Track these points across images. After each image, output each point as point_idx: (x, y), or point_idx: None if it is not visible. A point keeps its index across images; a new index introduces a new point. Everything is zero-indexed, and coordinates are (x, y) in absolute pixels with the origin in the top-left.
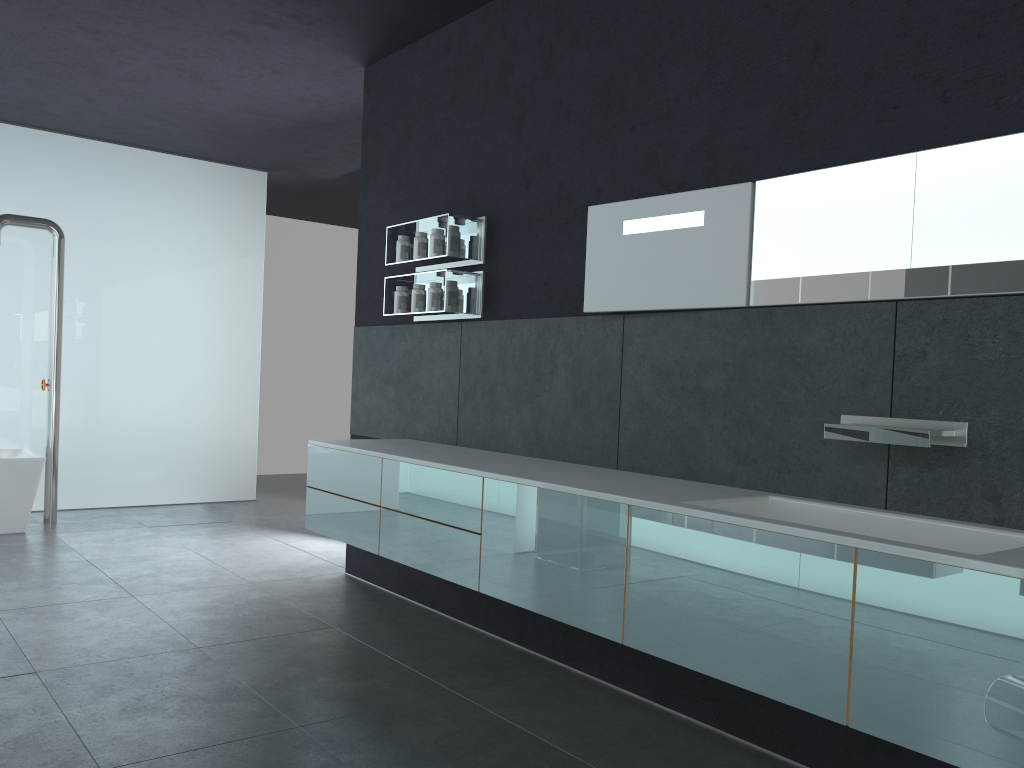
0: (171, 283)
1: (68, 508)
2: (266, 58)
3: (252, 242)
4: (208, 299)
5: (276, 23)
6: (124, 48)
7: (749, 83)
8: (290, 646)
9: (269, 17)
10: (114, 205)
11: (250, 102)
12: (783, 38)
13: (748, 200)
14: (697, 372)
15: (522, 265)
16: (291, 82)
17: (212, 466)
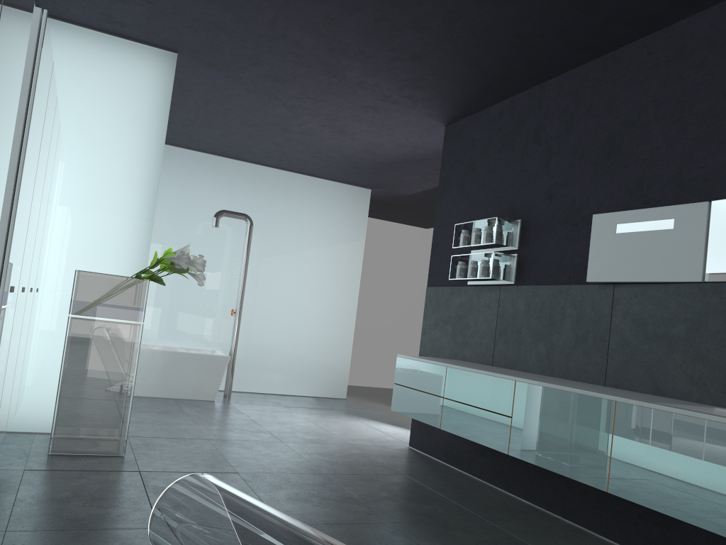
0: (308, 256)
1: (235, 390)
2: (386, 121)
3: (358, 232)
4: (328, 267)
5: (396, 101)
6: (305, 115)
7: (708, 139)
8: (380, 481)
9: (393, 98)
10: (280, 207)
11: (370, 146)
12: None
13: (705, 213)
14: (665, 323)
15: (544, 251)
16: (398, 135)
17: (321, 373)
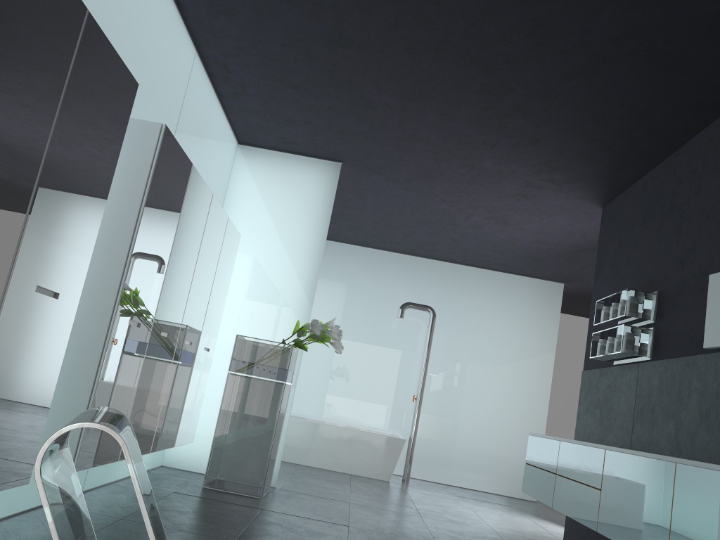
0: (495, 348)
1: (419, 478)
2: (541, 207)
3: (549, 327)
4: (517, 360)
5: (540, 186)
6: (465, 209)
7: None
8: None
9: (535, 183)
10: (468, 301)
11: (540, 236)
12: None
13: None
14: None
15: (676, 321)
16: (560, 221)
17: (508, 471)
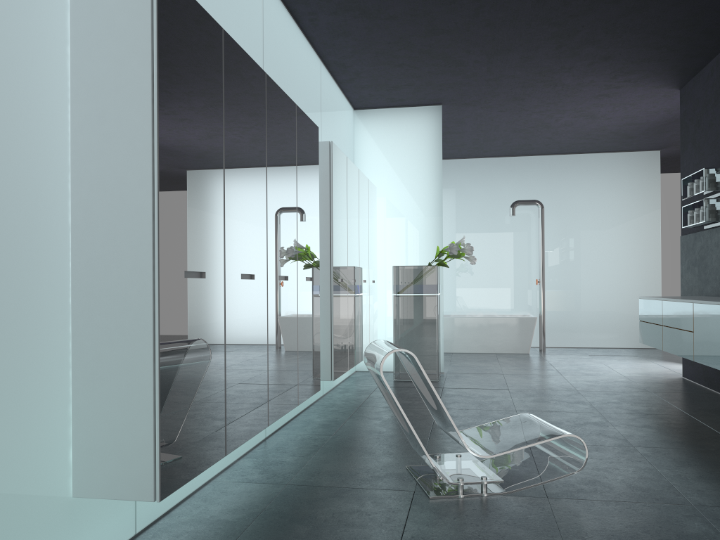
0: (603, 223)
1: (553, 346)
2: (623, 100)
3: (652, 193)
4: (625, 230)
5: (618, 86)
6: (555, 114)
7: None
8: (620, 394)
9: (613, 85)
10: (570, 186)
11: (627, 120)
12: None
13: None
14: None
15: None
16: (643, 106)
17: (632, 327)
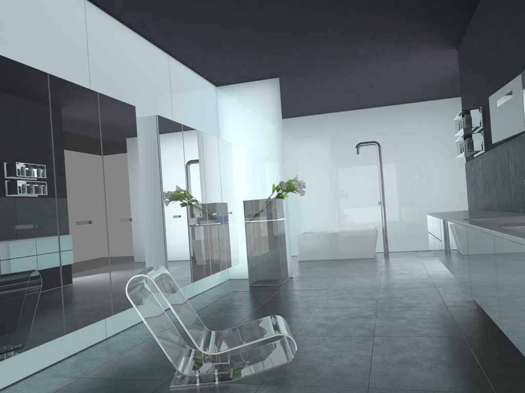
0: (430, 155)
1: (398, 251)
2: (417, 61)
3: None
4: (448, 159)
5: (406, 51)
6: (370, 76)
7: (519, 28)
8: (409, 290)
9: (402, 51)
10: (403, 128)
11: (430, 75)
12: (523, 5)
13: (520, 82)
14: (521, 163)
15: (489, 125)
16: (436, 64)
17: None
